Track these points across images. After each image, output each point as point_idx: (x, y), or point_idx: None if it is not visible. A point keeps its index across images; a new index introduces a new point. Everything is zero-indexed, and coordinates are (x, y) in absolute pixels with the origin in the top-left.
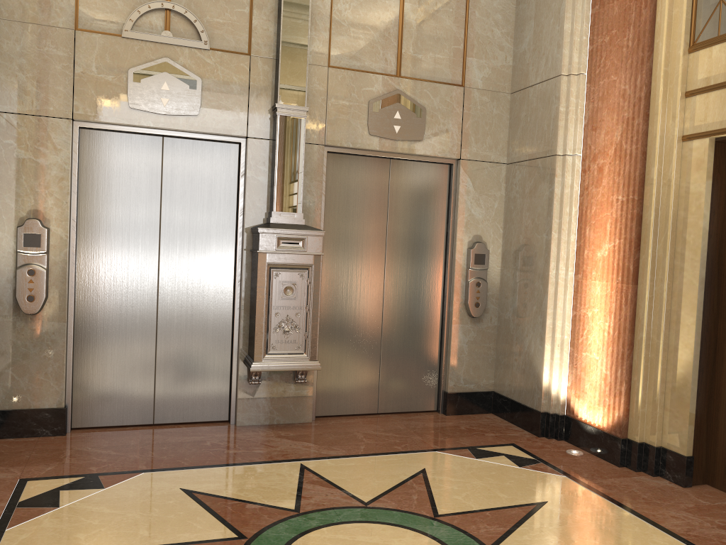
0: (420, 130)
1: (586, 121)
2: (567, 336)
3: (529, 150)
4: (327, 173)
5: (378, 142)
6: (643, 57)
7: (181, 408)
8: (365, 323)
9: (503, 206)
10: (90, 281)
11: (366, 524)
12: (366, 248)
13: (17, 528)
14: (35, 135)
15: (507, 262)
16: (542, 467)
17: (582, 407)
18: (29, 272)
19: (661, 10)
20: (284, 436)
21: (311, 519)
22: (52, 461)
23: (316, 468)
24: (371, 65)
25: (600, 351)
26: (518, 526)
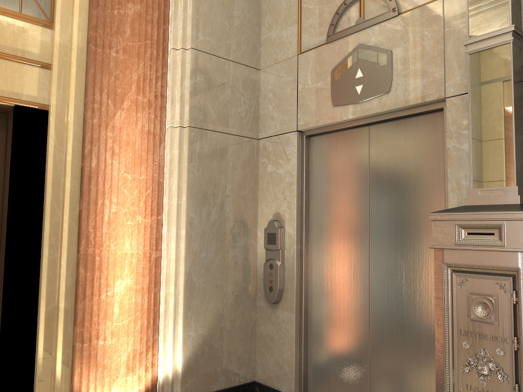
0: None
1: None
2: None
3: None
4: None
5: None
6: None
7: None
8: None
9: None
10: (317, 277)
11: None
12: None
13: None
14: (276, 151)
15: None
16: None
17: None
18: (269, 265)
19: None
20: None
21: None
22: None
23: None
24: None
25: None
26: None
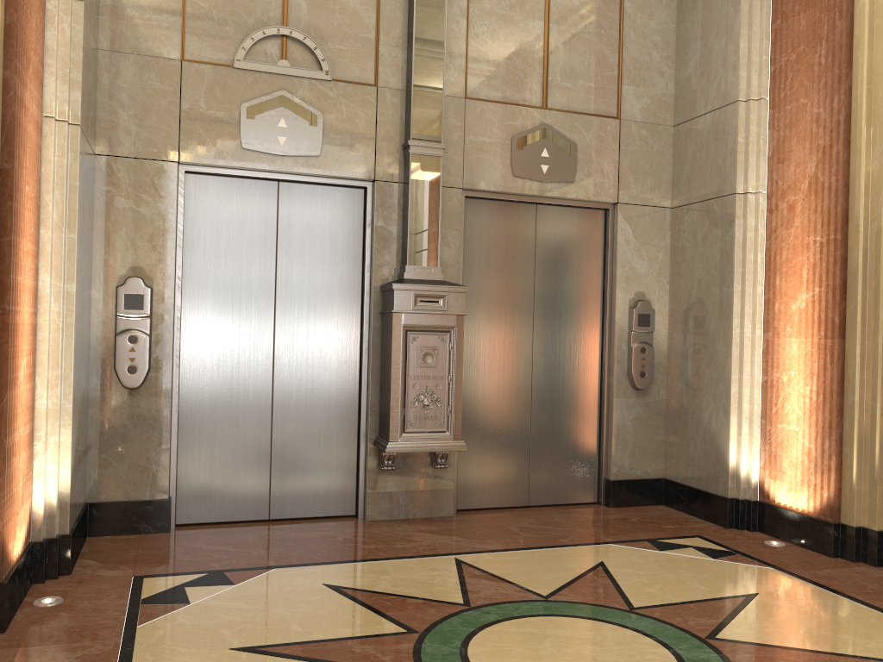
0: (571, 169)
1: (770, 153)
2: (757, 406)
3: (700, 190)
4: (464, 221)
5: (524, 184)
6: (840, 75)
7: (300, 500)
8: (511, 397)
9: (669, 258)
10: (196, 350)
11: (553, 617)
12: (511, 308)
13: (149, 625)
14: (136, 181)
15: (676, 324)
16: (740, 558)
17: (780, 490)
18: (130, 338)
19: (860, 20)
20: (426, 531)
21: (487, 613)
22: (165, 558)
23: (475, 562)
24: (513, 96)
25: (801, 421)
26: (732, 618)
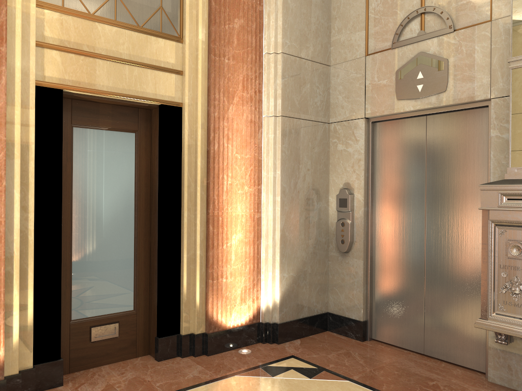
0: None
1: None
2: None
3: None
4: None
5: None
6: None
7: (444, 347)
8: None
9: None
10: (381, 232)
11: None
12: None
13: (240, 377)
14: (346, 134)
15: None
16: None
17: None
18: (341, 224)
19: None
20: None
21: None
22: (324, 353)
23: None
24: None
25: None
26: None
